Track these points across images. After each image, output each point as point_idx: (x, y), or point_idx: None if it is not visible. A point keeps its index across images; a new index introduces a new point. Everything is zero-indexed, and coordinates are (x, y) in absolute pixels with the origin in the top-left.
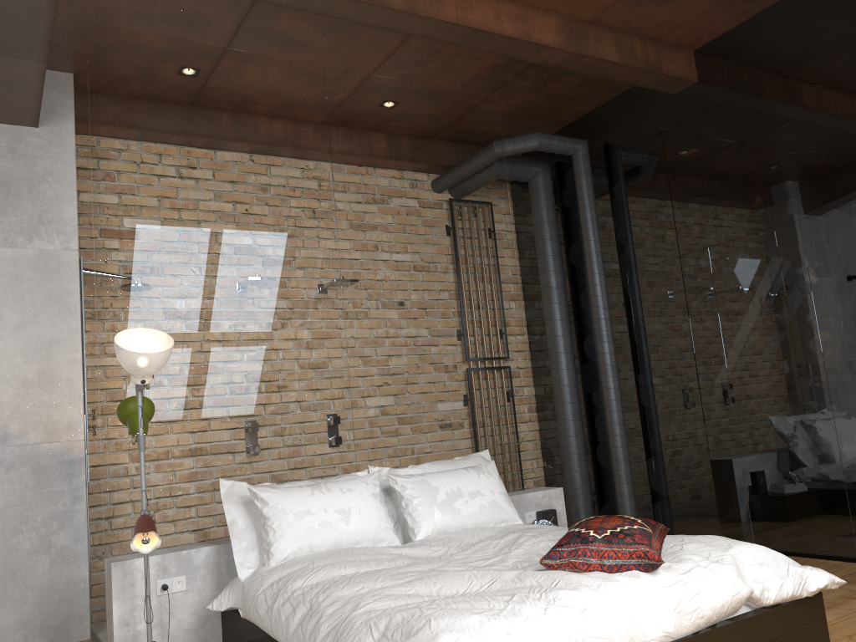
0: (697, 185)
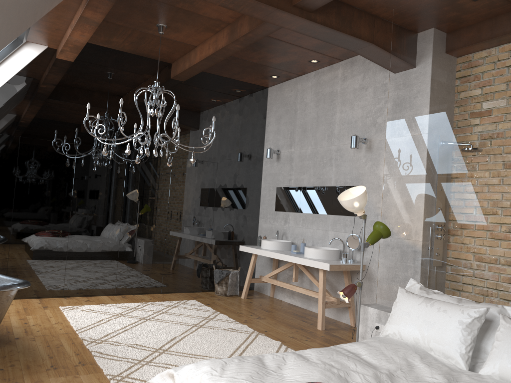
0: None
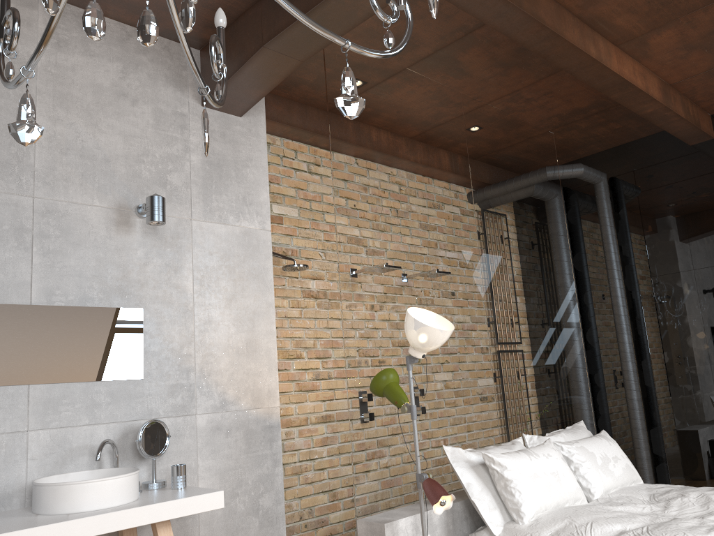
0: (712, 217)
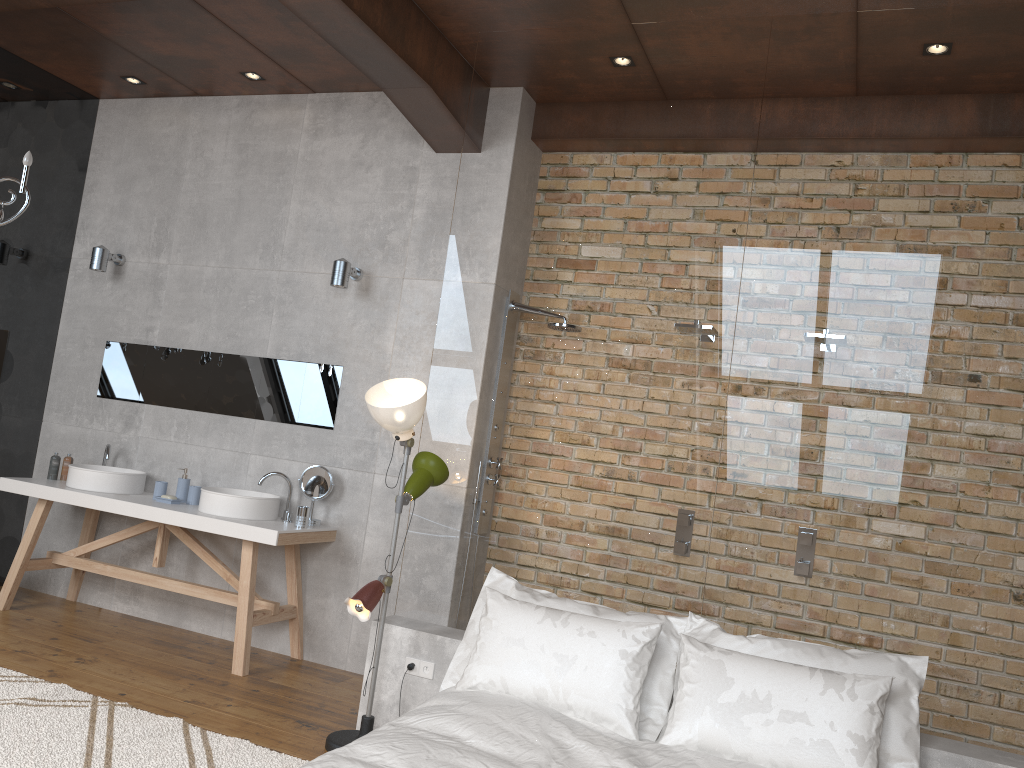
0: None
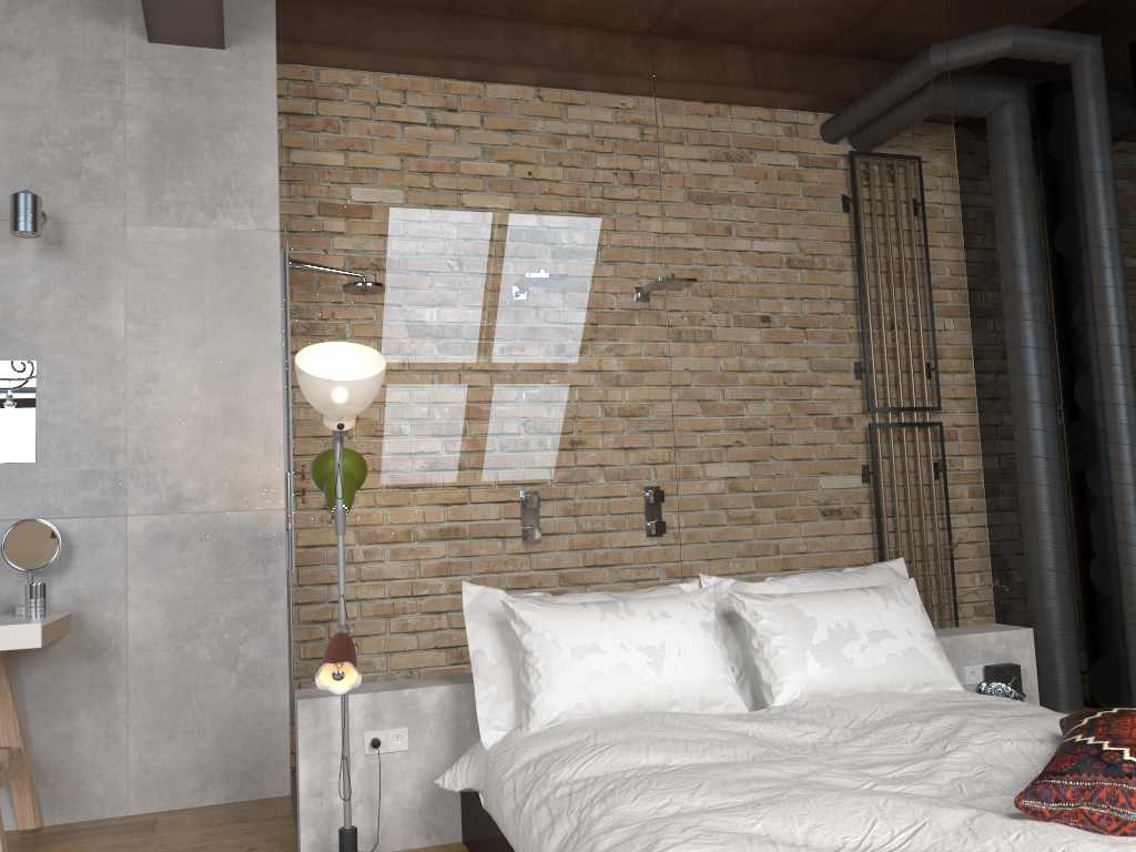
0: None
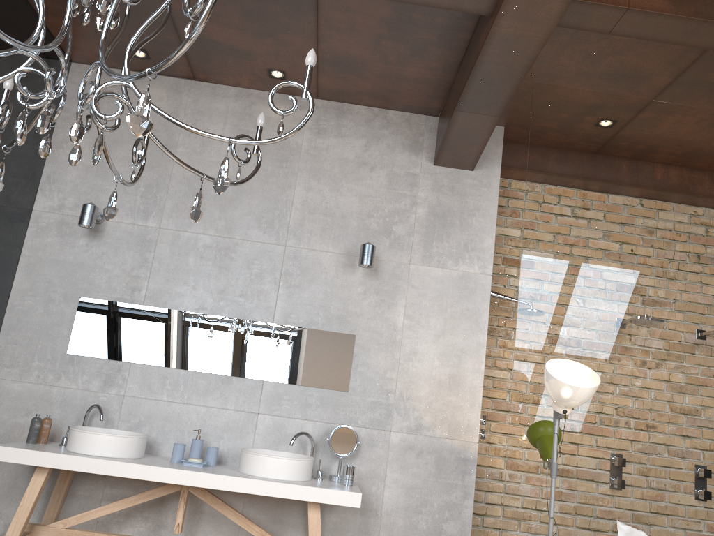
0: None
